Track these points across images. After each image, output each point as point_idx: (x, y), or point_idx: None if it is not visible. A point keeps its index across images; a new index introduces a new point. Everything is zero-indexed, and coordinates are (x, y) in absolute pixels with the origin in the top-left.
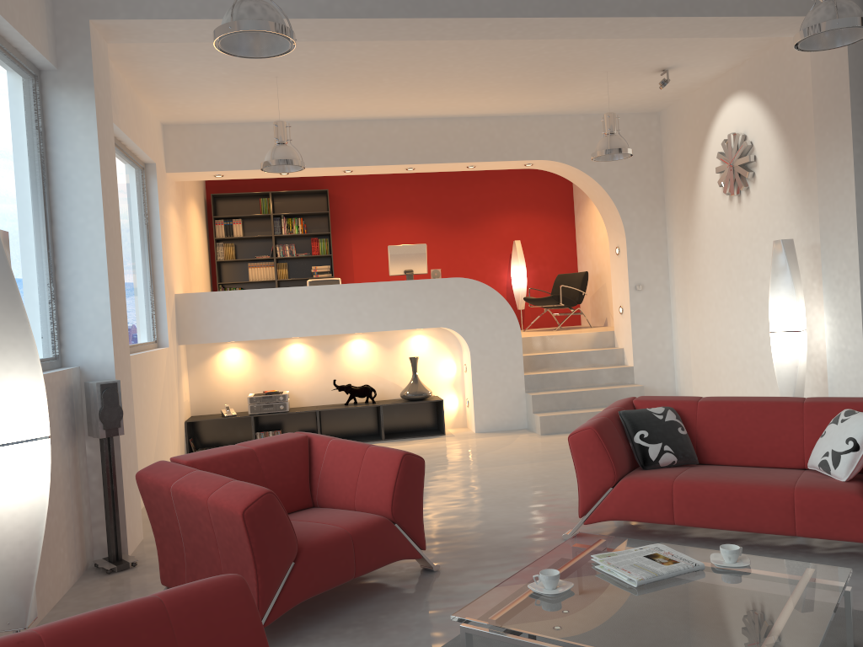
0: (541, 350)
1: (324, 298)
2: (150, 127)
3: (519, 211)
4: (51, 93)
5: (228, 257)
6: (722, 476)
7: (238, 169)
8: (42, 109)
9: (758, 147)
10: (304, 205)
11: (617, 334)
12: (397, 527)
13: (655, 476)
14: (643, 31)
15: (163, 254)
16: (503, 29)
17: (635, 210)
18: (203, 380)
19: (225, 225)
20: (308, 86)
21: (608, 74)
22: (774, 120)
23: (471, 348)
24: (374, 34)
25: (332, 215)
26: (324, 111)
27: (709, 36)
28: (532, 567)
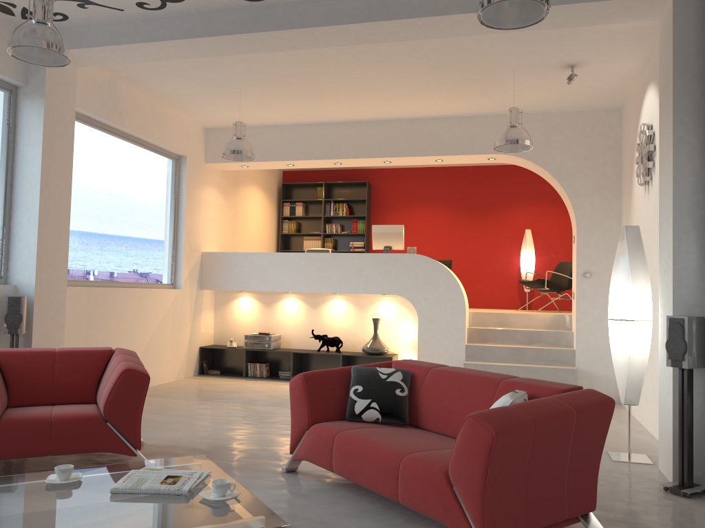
0: (497, 326)
1: (304, 263)
2: (182, 130)
3: (535, 203)
4: (21, 101)
5: (290, 231)
6: (383, 436)
7: (252, 161)
8: (15, 112)
9: (656, 136)
10: (352, 194)
11: (572, 318)
12: (109, 426)
13: (336, 426)
14: (466, 28)
15: (187, 221)
16: (336, 37)
17: (589, 201)
18: (224, 318)
19: (290, 207)
20: (272, 95)
21: (518, 73)
22: None
23: (419, 315)
24: (240, 48)
25: (373, 202)
26: (309, 115)
27: (542, 28)
28: (101, 466)
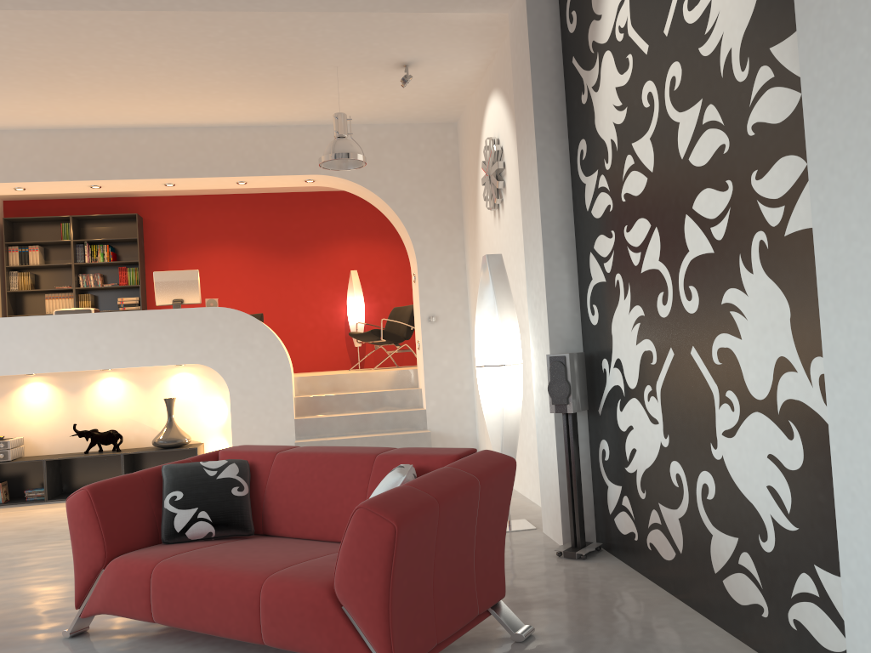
0: (331, 391)
1: (54, 330)
2: None
3: (360, 238)
4: None
5: (23, 287)
6: (225, 555)
7: None
8: None
9: (505, 152)
10: (115, 232)
11: (418, 372)
12: None
13: (150, 554)
14: (283, 1)
15: None
16: None
17: (429, 231)
18: None
19: (20, 252)
20: None
21: (342, 70)
22: (513, 119)
23: (231, 388)
24: None
25: (147, 242)
26: (46, 116)
27: (378, 10)
28: None
